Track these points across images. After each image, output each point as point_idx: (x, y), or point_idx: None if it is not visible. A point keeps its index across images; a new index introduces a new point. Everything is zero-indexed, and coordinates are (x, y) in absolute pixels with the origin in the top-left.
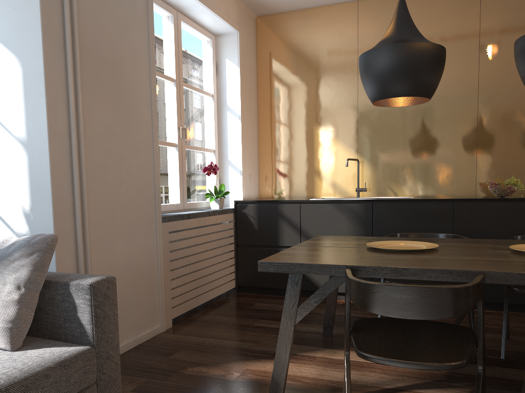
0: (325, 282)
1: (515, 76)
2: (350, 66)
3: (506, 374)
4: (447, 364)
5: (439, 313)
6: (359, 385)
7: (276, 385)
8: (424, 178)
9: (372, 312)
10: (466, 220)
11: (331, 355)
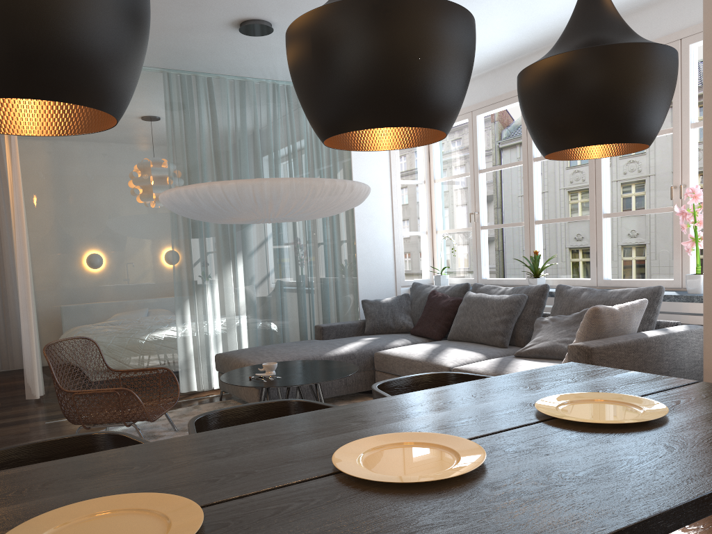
0: None
1: None
2: None
3: None
4: None
5: None
6: None
7: None
8: None
9: None
10: None
11: None
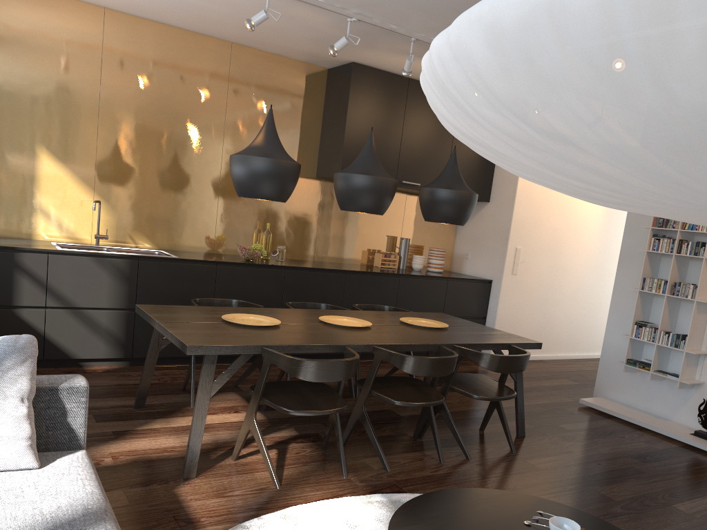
0: (77, 348)
1: None
2: (91, 85)
3: None
4: (341, 407)
5: (346, 376)
6: (223, 442)
7: (192, 454)
8: (167, 230)
9: (308, 380)
10: (227, 282)
11: (168, 424)
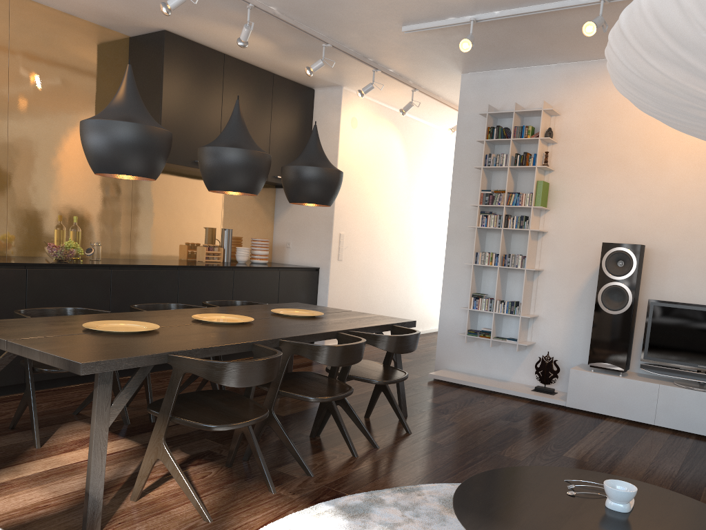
0: None
1: (47, 122)
2: None
3: (177, 431)
4: (266, 413)
5: (273, 376)
6: (107, 482)
7: (94, 503)
8: None
9: (237, 386)
10: (41, 288)
11: (19, 473)
